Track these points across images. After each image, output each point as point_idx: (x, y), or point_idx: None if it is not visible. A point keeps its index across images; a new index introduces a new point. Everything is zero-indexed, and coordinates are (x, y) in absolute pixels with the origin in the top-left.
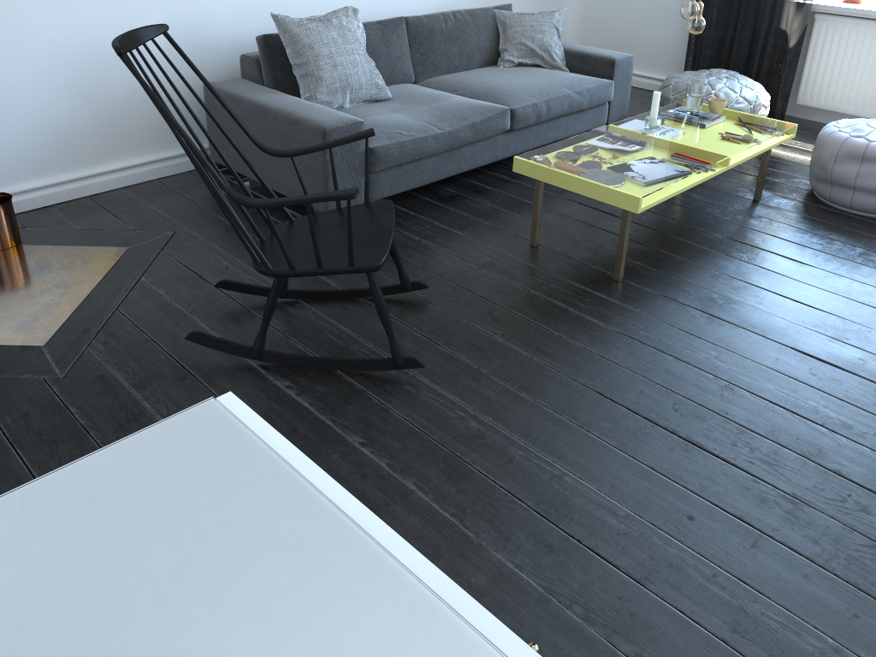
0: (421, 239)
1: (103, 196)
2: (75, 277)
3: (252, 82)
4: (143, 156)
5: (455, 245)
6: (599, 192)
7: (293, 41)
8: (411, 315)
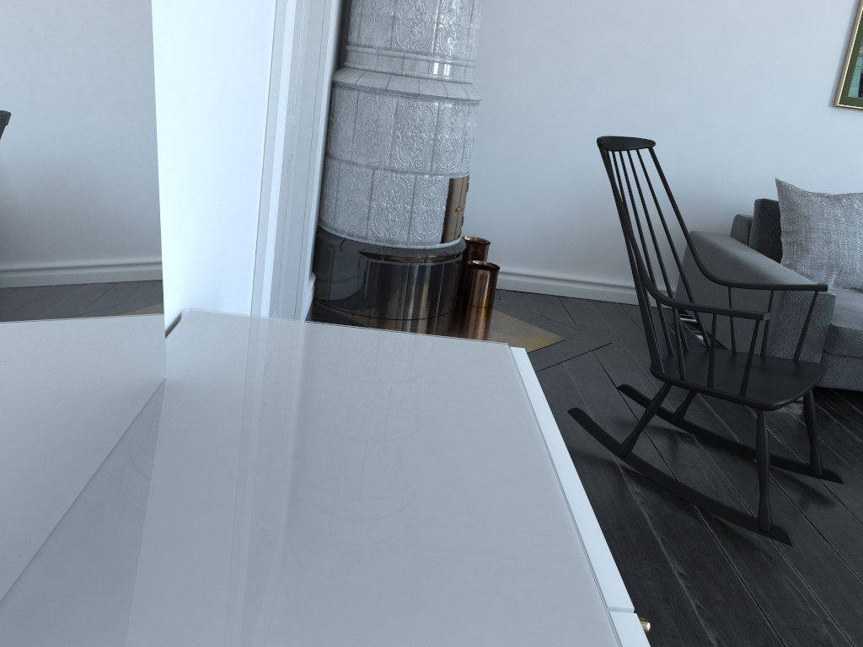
0: None
1: (569, 299)
2: (514, 342)
3: (737, 240)
4: (614, 279)
5: None
6: None
7: (790, 208)
8: (808, 500)
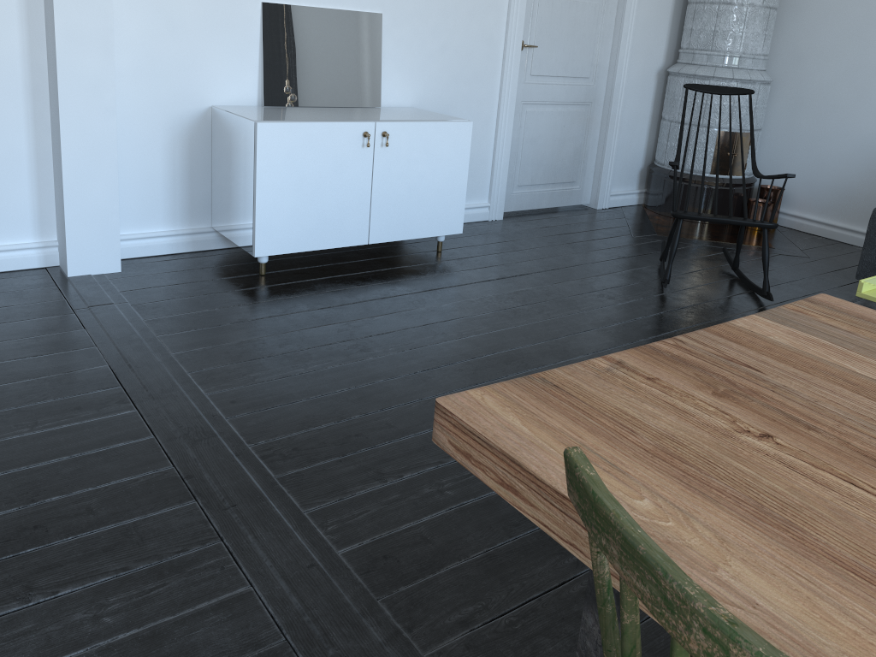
0: None
1: (846, 245)
2: (727, 239)
3: None
4: None
5: None
6: None
7: None
8: (738, 300)
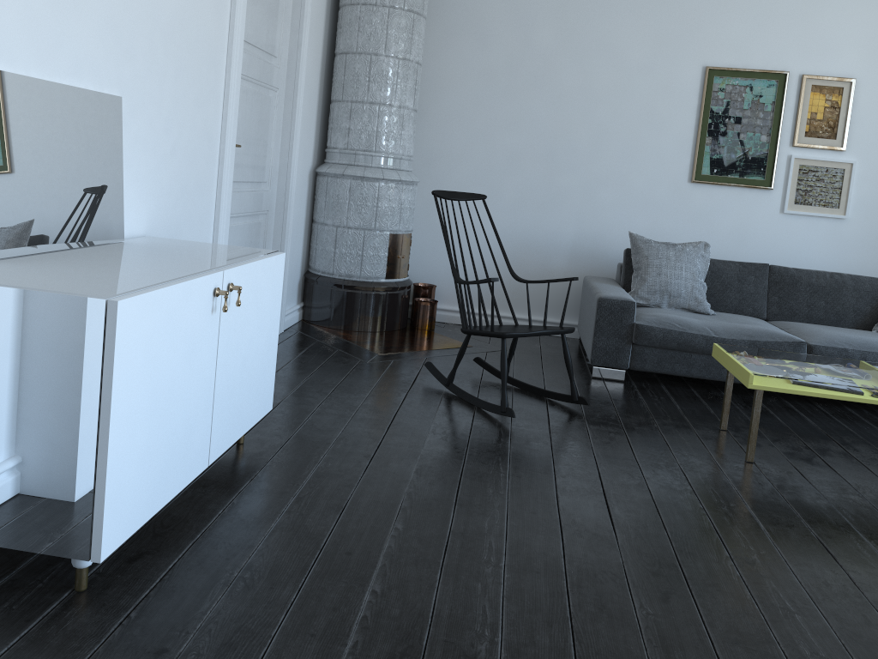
0: (642, 399)
1: None
2: (430, 345)
3: (614, 280)
4: (536, 316)
5: (660, 408)
6: (736, 369)
7: (636, 252)
8: (560, 412)
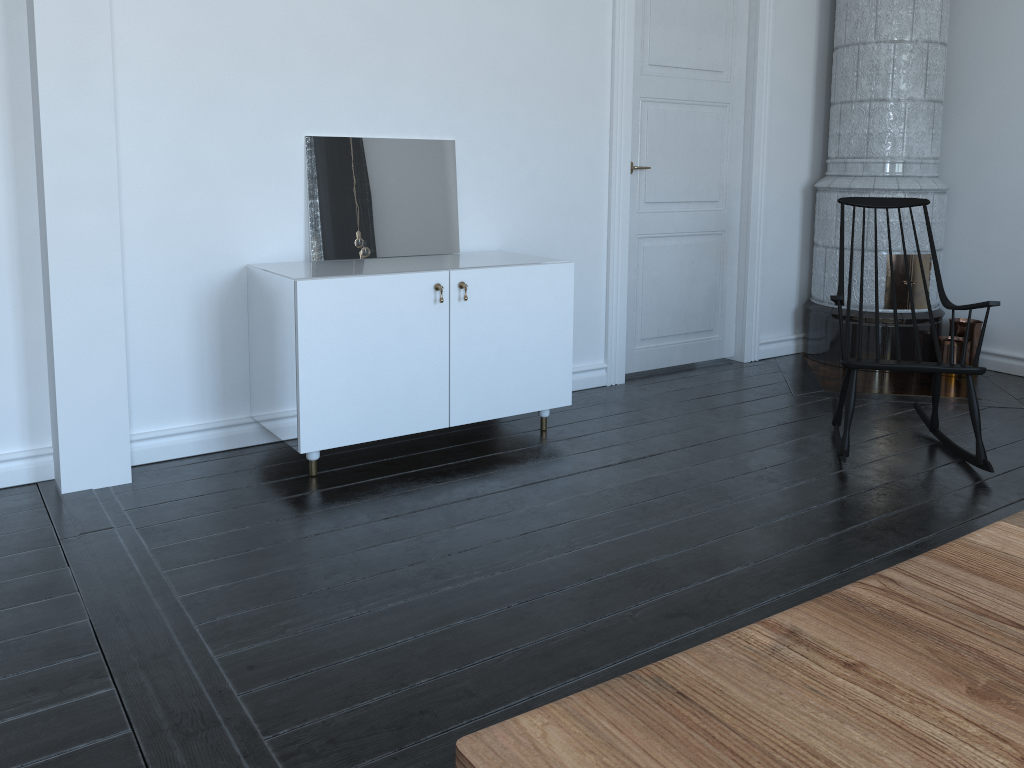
0: None
1: None
2: (917, 390)
3: None
4: None
5: None
6: None
7: None
8: (945, 474)
